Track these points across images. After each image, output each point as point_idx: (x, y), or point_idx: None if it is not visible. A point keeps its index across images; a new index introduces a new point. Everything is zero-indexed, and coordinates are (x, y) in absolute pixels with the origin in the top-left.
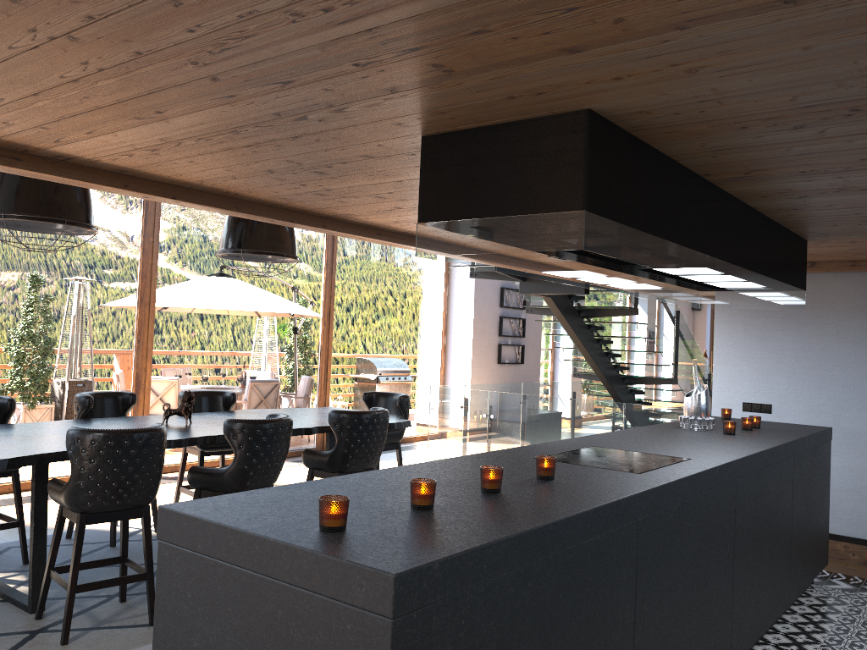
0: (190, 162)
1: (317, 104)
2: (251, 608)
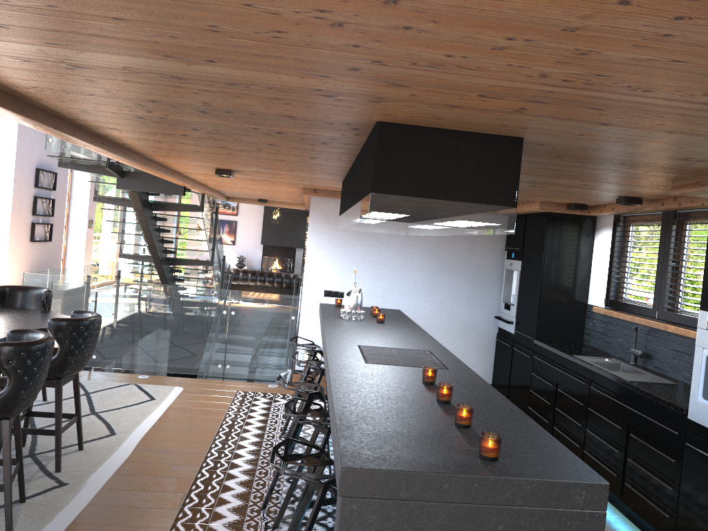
0: (87, 79)
1: (373, 95)
2: (468, 530)
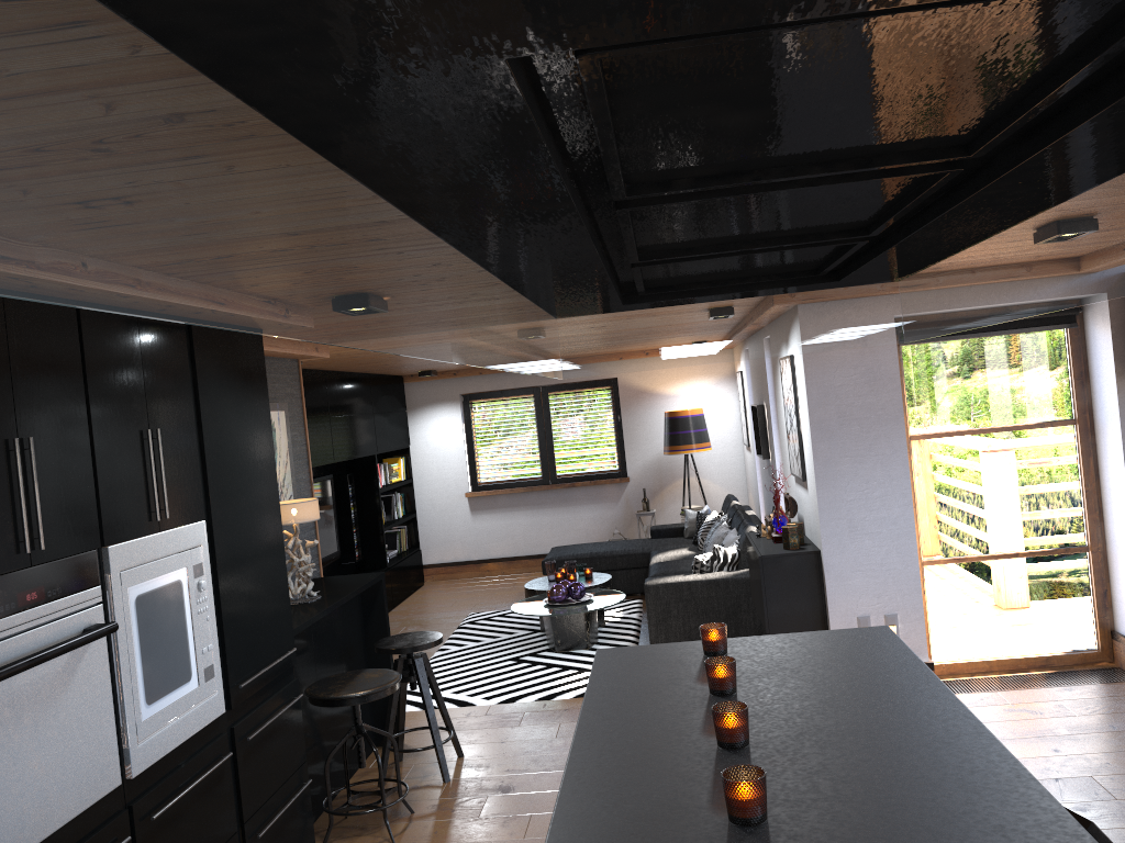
0: None
1: None
2: None
